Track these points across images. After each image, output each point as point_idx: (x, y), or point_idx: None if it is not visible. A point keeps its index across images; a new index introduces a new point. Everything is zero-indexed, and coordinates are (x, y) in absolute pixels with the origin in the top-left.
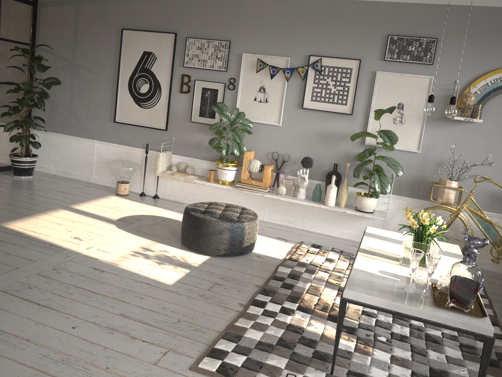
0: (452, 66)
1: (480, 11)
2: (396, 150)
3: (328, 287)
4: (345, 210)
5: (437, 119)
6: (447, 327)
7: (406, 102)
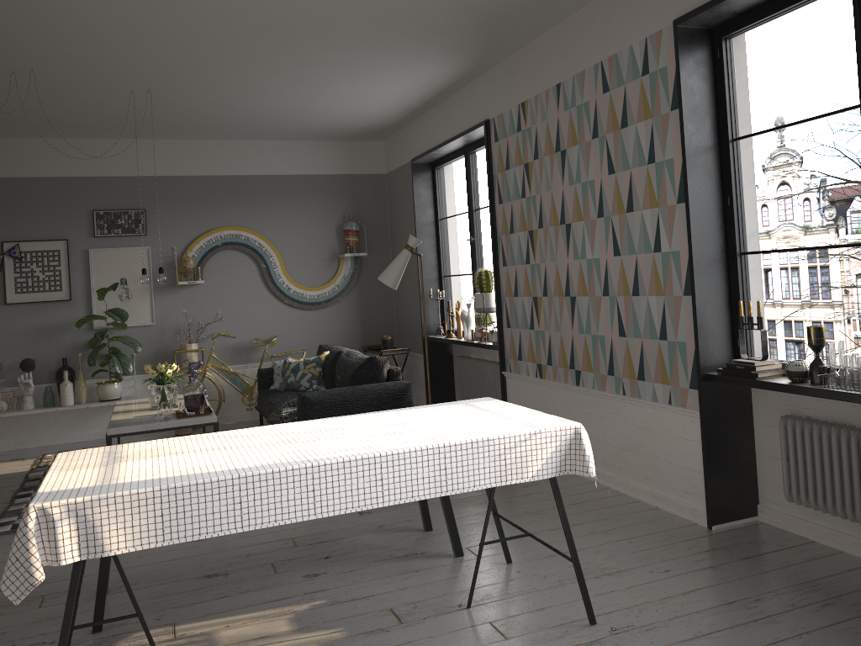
0: (166, 234)
1: (179, 180)
2: (130, 327)
3: None
4: (89, 405)
5: (164, 287)
6: (188, 426)
7: (129, 276)
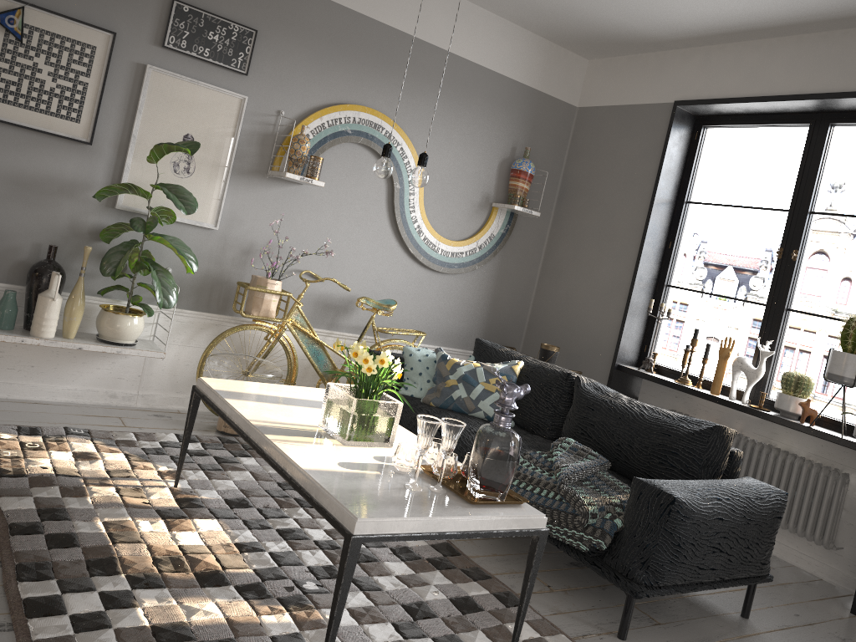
0: (275, 85)
1: (320, 4)
2: (175, 223)
3: (141, 517)
4: (84, 345)
5: (248, 172)
6: (500, 533)
7: (200, 136)
